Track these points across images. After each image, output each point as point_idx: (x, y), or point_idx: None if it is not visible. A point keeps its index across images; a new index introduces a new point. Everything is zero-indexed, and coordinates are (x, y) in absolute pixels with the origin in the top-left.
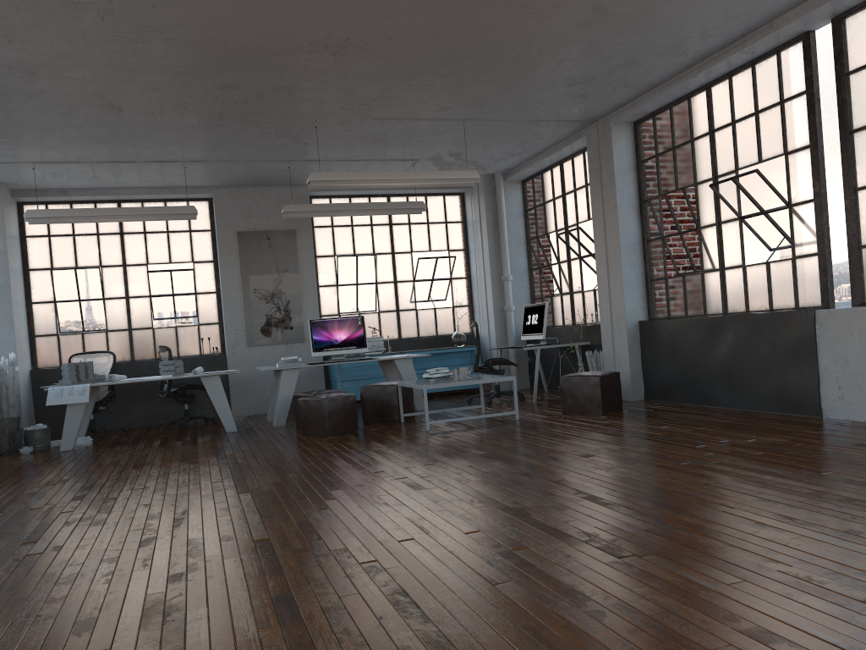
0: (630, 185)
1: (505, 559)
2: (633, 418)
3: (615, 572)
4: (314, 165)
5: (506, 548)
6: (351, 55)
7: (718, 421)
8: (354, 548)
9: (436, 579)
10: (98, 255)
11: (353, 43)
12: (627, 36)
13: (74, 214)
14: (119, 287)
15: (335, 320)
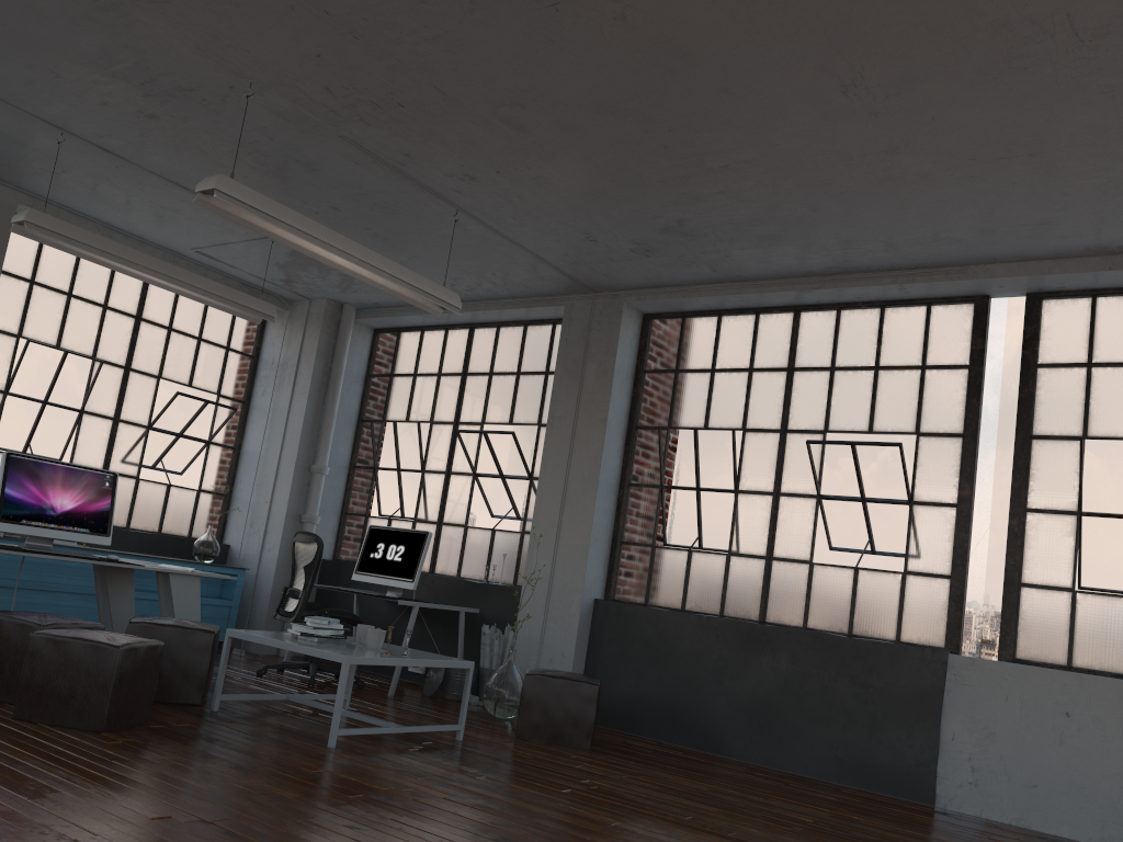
0: (624, 399)
1: None
2: (667, 768)
3: None
4: (96, 161)
5: None
6: (516, 5)
7: (812, 794)
8: None
9: None
10: None
11: None
12: (839, 203)
13: None
14: None
15: (61, 467)
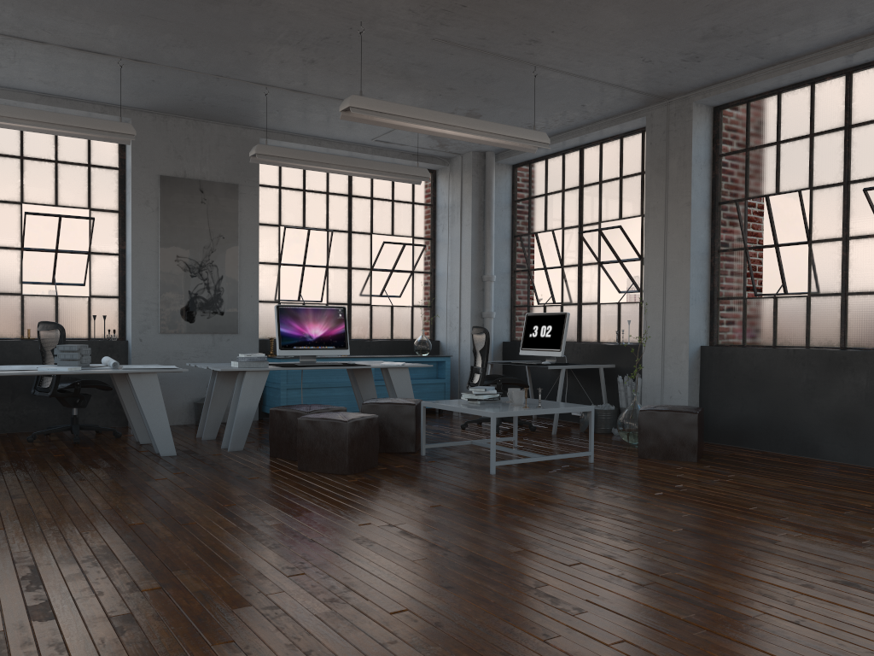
0: (705, 182)
1: None
2: (757, 472)
3: None
4: (292, 99)
5: None
6: None
7: None
8: None
9: None
10: None
11: None
12: None
13: None
14: None
15: (310, 309)
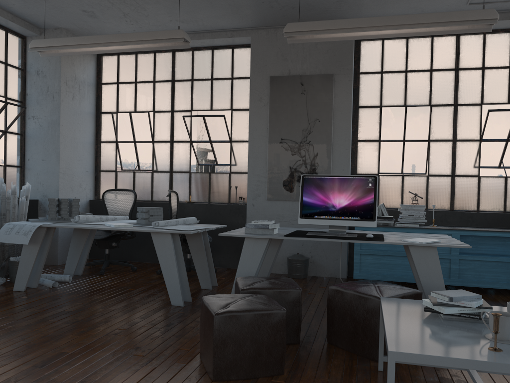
0: None
1: None
2: None
3: None
4: None
5: None
6: None
7: None
8: None
9: None
10: (152, 101)
11: None
12: None
13: (69, 43)
14: (166, 131)
15: (336, 178)
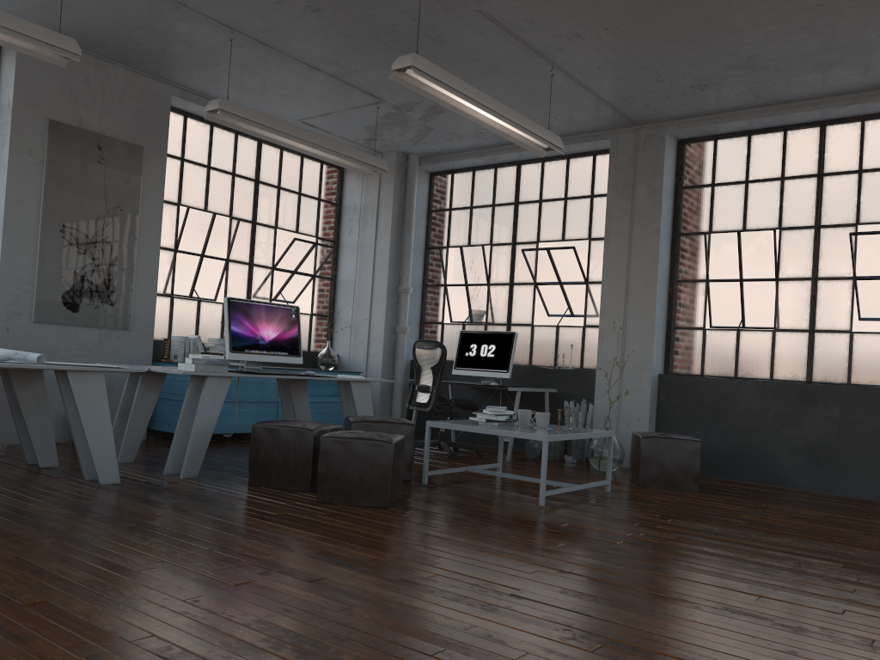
0: (669, 212)
1: None
2: (769, 501)
3: None
4: (249, 53)
5: None
6: None
7: None
8: None
9: None
10: None
11: None
12: None
13: None
14: None
15: (263, 305)
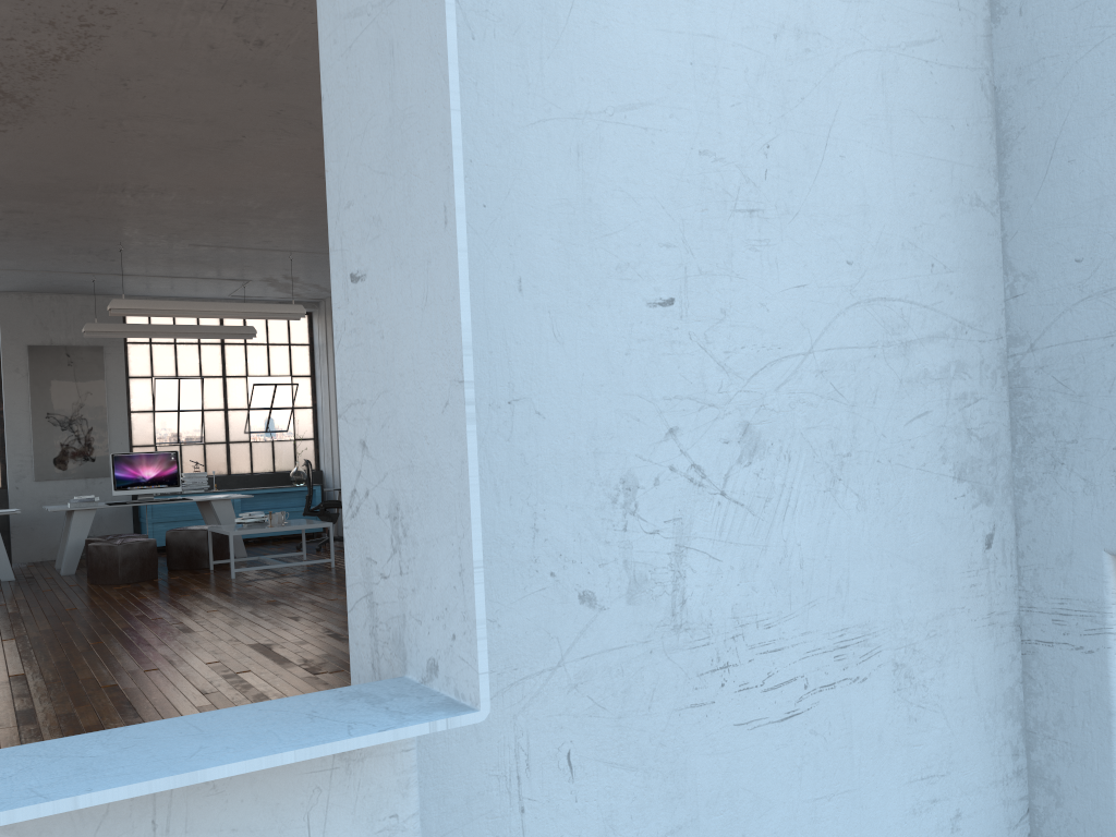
0: None
1: (226, 678)
2: None
3: (302, 682)
4: (125, 278)
5: (233, 671)
6: (152, 197)
7: None
8: (102, 677)
9: (161, 693)
10: None
11: (152, 189)
12: None
13: None
14: None
15: (143, 455)
